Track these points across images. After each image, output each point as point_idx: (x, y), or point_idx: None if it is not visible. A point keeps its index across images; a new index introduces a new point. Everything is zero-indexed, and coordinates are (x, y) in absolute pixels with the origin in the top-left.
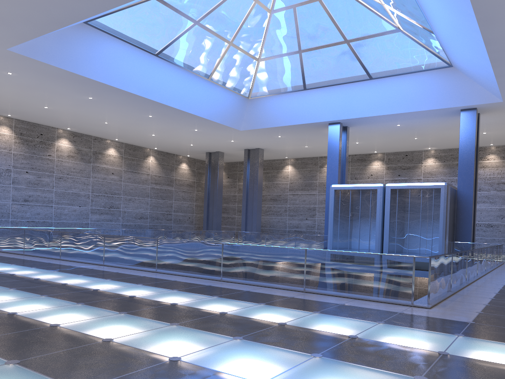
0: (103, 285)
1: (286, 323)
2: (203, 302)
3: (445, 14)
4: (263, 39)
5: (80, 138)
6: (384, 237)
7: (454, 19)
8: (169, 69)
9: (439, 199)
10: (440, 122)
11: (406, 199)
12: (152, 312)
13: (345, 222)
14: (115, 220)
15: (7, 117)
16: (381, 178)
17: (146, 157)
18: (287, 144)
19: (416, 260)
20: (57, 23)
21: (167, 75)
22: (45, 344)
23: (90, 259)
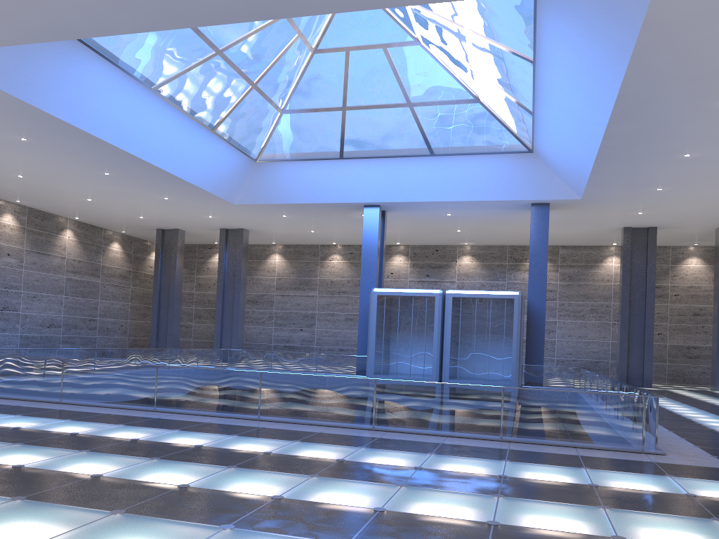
0: (259, 446)
1: (598, 485)
2: (442, 462)
3: (568, 98)
4: (295, 85)
5: None
6: (444, 358)
7: (578, 107)
8: (165, 111)
9: (512, 312)
10: (499, 215)
11: (472, 311)
12: (429, 481)
13: (392, 339)
14: (11, 329)
15: None
16: (404, 278)
17: (61, 230)
18: (288, 227)
19: None
20: (58, 34)
21: (160, 119)
22: (446, 535)
23: (128, 402)
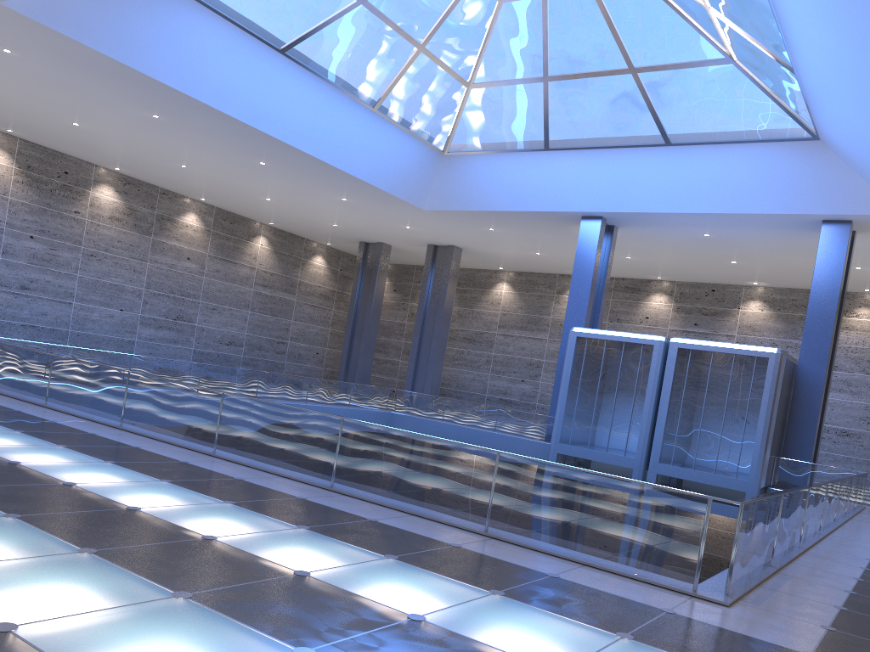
0: (90, 476)
1: (425, 619)
2: (273, 539)
3: (822, 35)
4: (482, 48)
5: (137, 188)
6: (656, 433)
7: (839, 48)
8: (303, 81)
9: (764, 378)
10: (782, 238)
11: (704, 370)
12: (152, 555)
13: (589, 398)
14: (183, 342)
15: (6, 133)
16: (663, 325)
17: (253, 237)
18: (505, 245)
19: (708, 483)
20: None
21: (298, 91)
22: None
23: (99, 413)
